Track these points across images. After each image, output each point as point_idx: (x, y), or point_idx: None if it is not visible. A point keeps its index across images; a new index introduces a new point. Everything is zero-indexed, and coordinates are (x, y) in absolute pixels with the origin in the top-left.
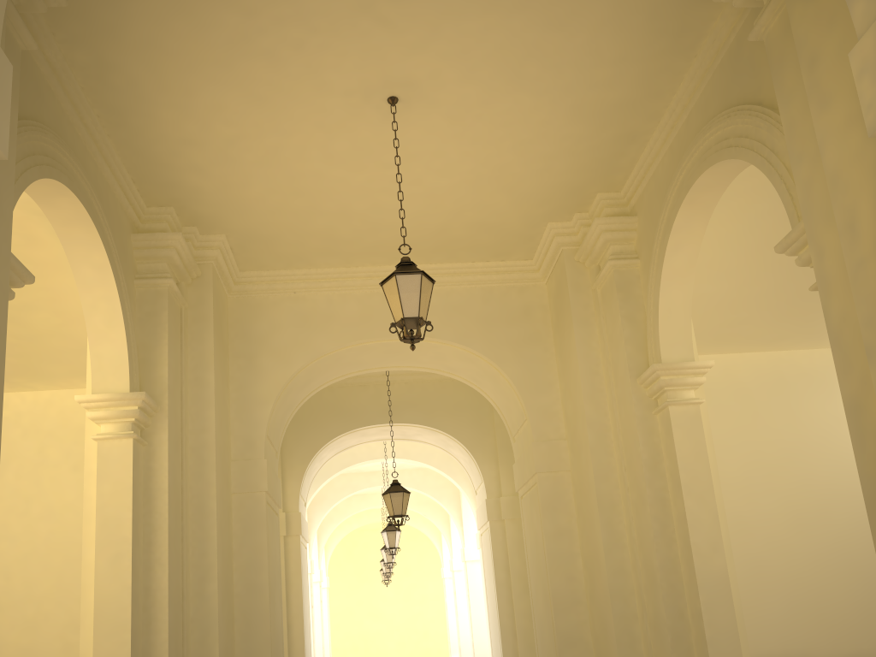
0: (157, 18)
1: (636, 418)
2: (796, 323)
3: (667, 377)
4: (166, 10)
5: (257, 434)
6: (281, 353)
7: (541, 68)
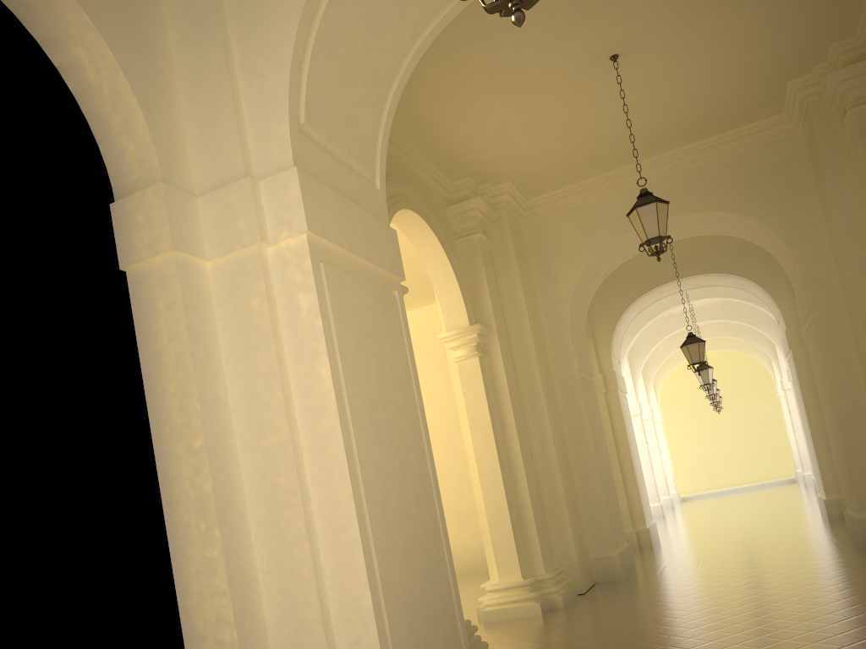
0: (437, 79)
1: None
2: None
3: None
4: (441, 73)
5: (563, 326)
6: (570, 258)
7: None
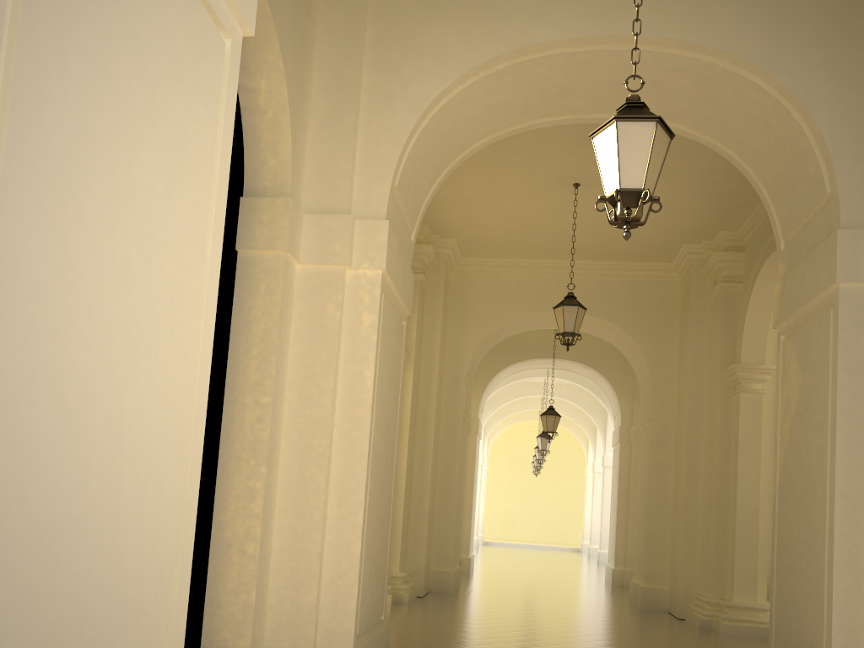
0: None
1: (718, 397)
2: None
3: (742, 373)
4: None
5: (461, 371)
6: (483, 317)
7: (675, 173)
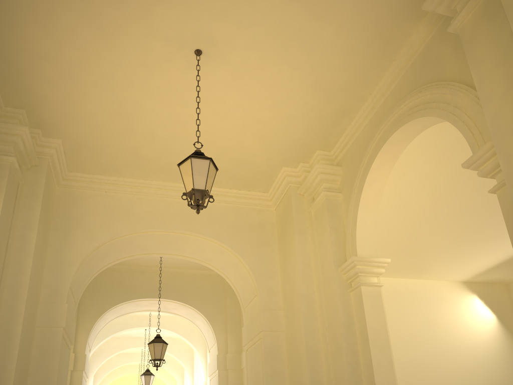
0: None
1: (337, 294)
2: (411, 261)
3: (361, 267)
4: None
5: (63, 285)
6: (90, 231)
7: (300, 48)
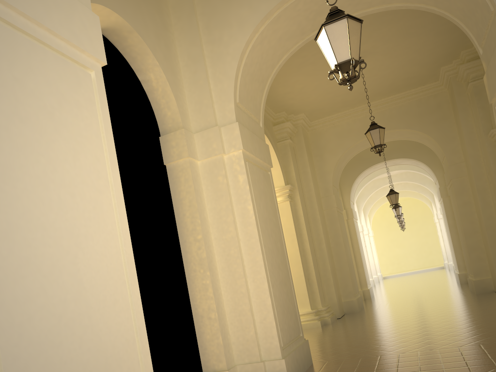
0: None
1: (488, 153)
2: None
3: None
4: None
5: (328, 185)
6: (332, 151)
7: (416, 29)
